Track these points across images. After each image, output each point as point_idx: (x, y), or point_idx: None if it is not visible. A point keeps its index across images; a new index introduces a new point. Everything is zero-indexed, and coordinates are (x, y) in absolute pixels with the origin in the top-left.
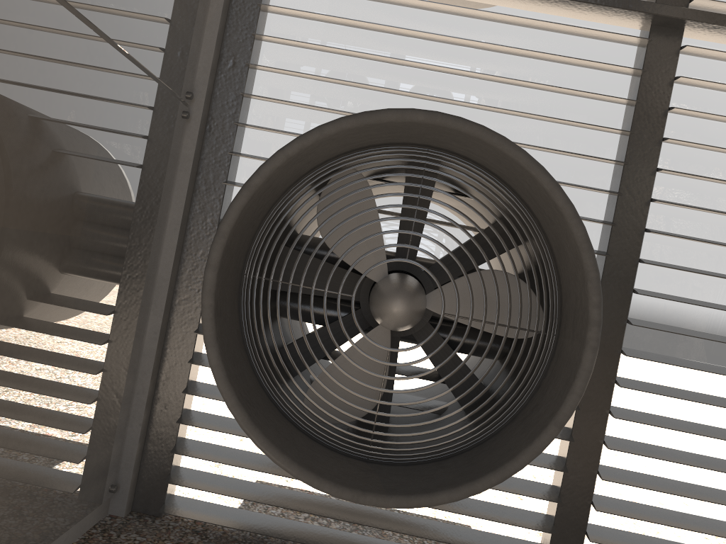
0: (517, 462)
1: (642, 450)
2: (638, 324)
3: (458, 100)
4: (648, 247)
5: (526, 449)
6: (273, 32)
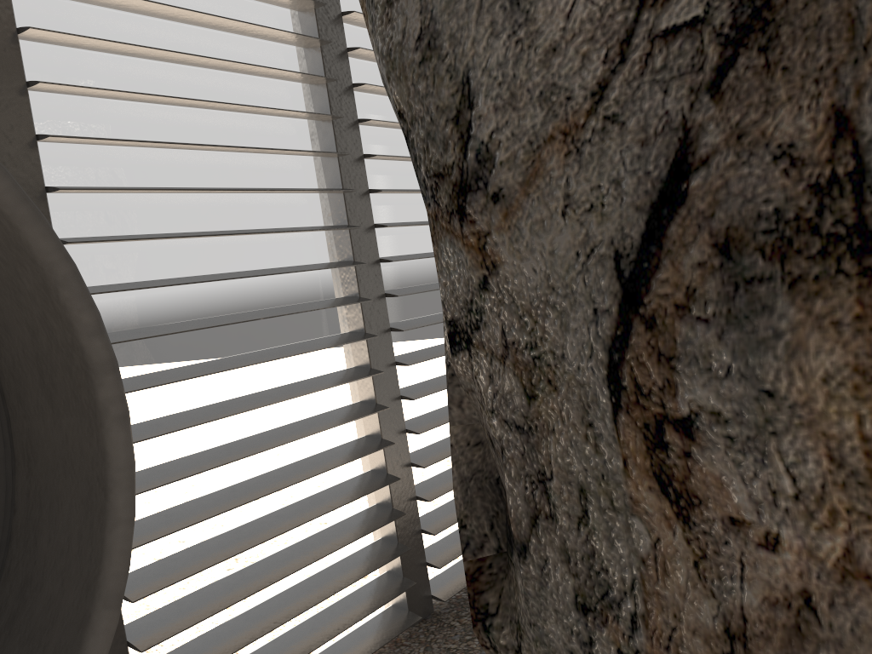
0: None
1: (169, 525)
2: None
3: None
4: (58, 218)
5: None
6: None
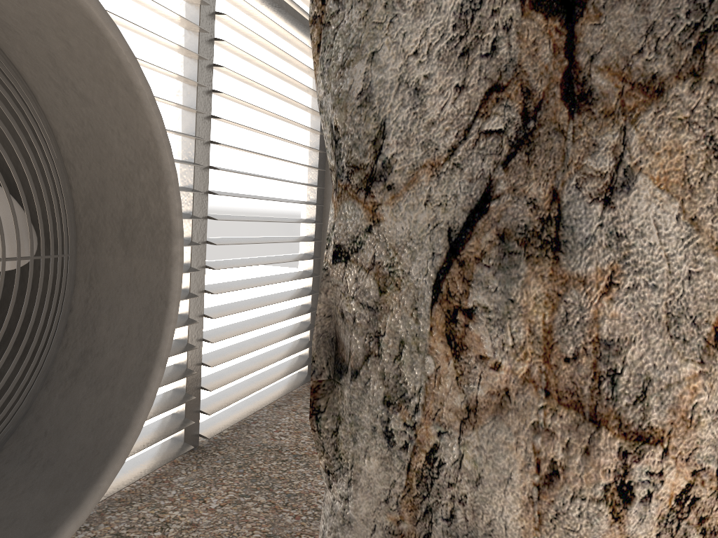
0: (137, 430)
1: None
2: None
3: None
4: None
5: (140, 409)
6: None
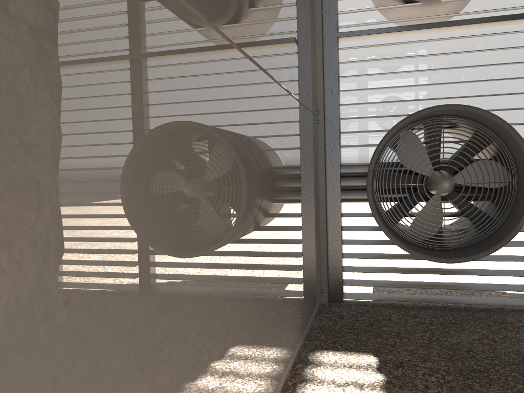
0: (511, 235)
1: None
2: None
3: (442, 81)
4: None
5: (514, 229)
6: (344, 72)
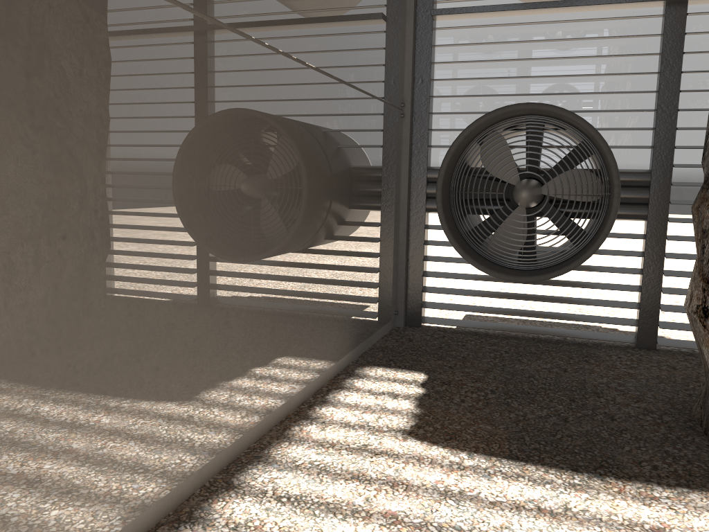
0: (587, 254)
1: (688, 257)
2: (676, 184)
3: (552, 73)
4: (682, 138)
5: (591, 247)
6: (440, 57)
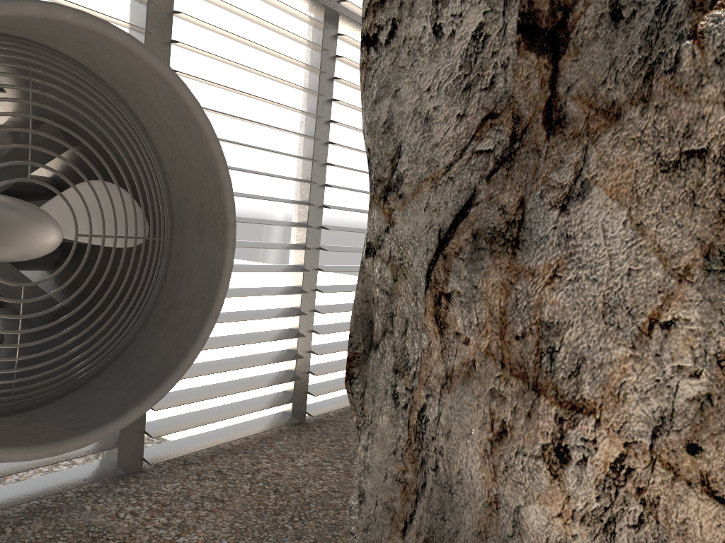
0: (190, 359)
1: None
2: None
3: None
4: None
5: (194, 345)
6: None
